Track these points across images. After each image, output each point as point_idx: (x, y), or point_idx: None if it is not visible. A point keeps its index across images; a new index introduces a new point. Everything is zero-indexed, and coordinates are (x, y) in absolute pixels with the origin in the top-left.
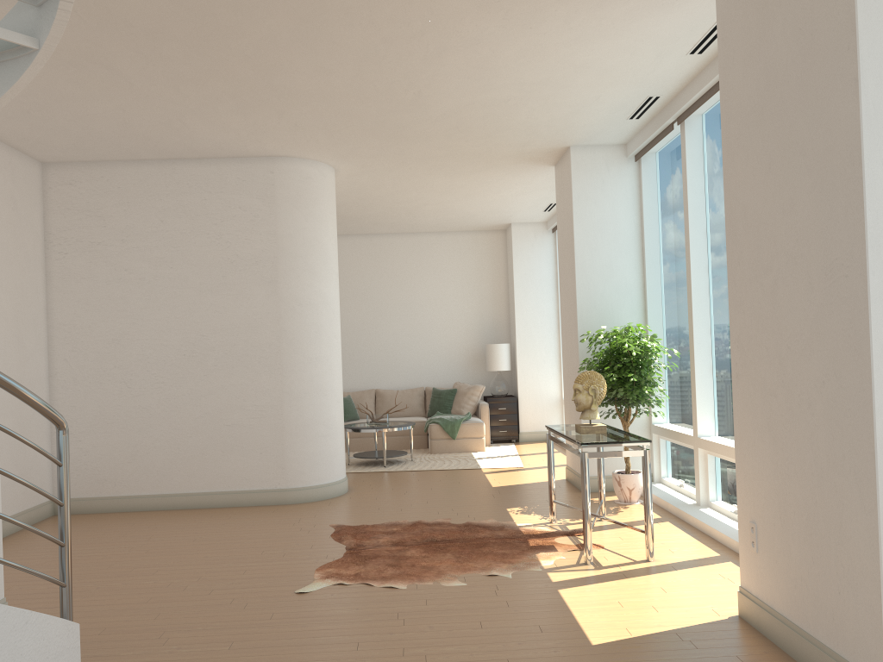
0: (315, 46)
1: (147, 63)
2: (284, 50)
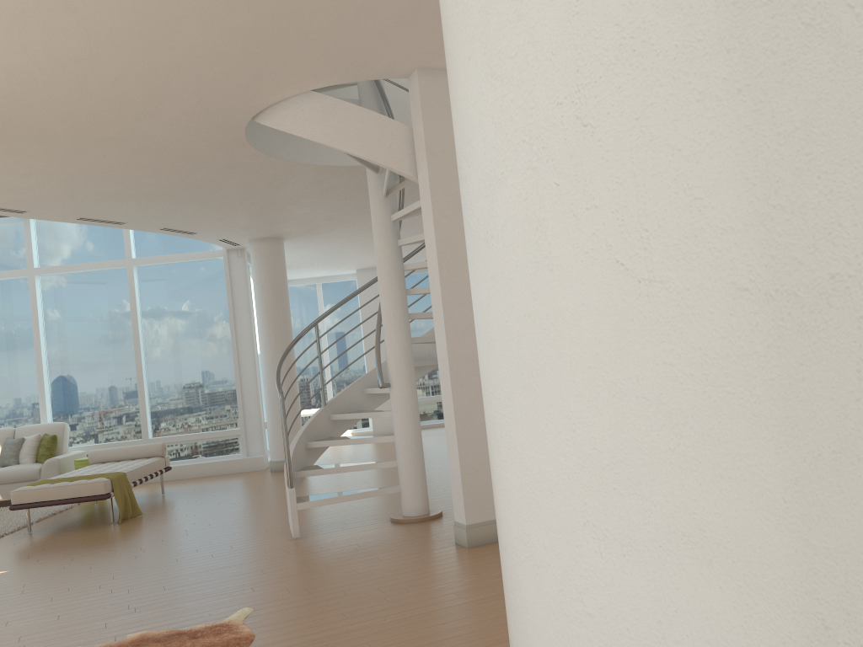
0: (160, 8)
1: (367, 8)
2: (200, 7)
